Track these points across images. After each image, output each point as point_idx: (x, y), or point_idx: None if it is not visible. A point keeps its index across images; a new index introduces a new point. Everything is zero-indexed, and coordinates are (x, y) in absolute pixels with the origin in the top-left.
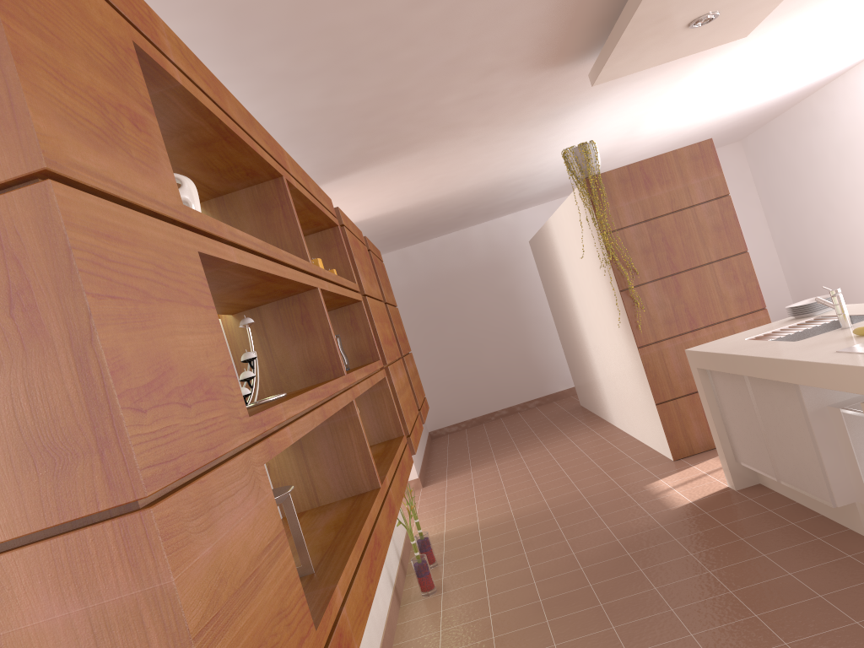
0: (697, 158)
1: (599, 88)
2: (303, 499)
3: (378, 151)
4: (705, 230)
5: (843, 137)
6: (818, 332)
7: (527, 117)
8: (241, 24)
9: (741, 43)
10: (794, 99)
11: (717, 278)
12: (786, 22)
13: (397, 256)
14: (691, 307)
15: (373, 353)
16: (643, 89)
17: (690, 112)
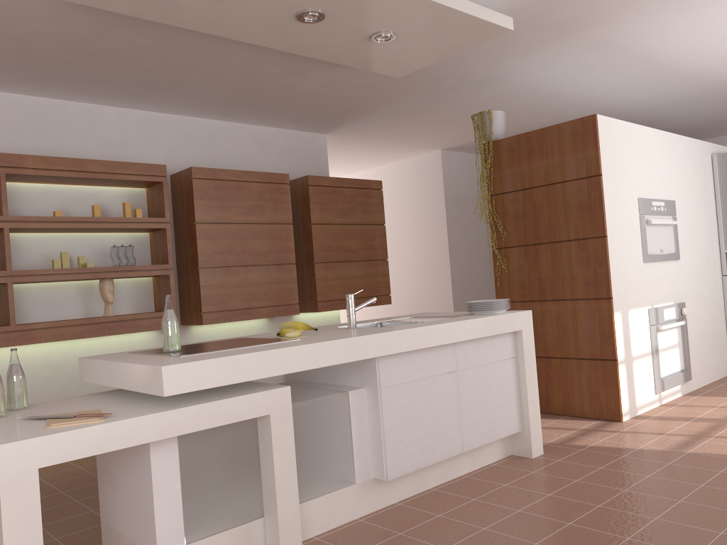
0: (577, 133)
1: (483, 64)
2: (1, 320)
3: (330, 113)
4: (570, 208)
5: None
6: None
7: (448, 86)
8: (52, 83)
9: (616, 14)
10: None
11: (571, 256)
12: None
13: None
14: (544, 278)
15: (167, 259)
16: (568, 56)
17: None
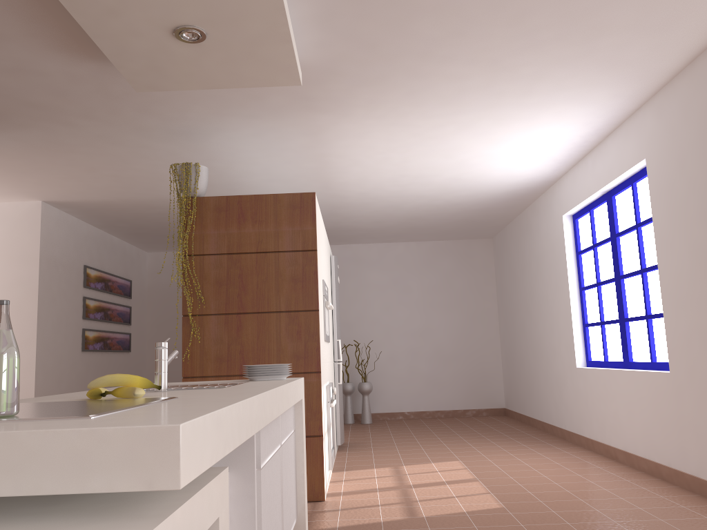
0: (295, 207)
1: (206, 113)
2: None
3: None
4: (283, 279)
5: (540, 250)
6: None
7: (144, 125)
8: None
9: (354, 108)
10: (511, 205)
11: (281, 328)
12: (390, 96)
13: (168, 256)
14: (247, 351)
15: None
16: (278, 134)
17: (383, 184)
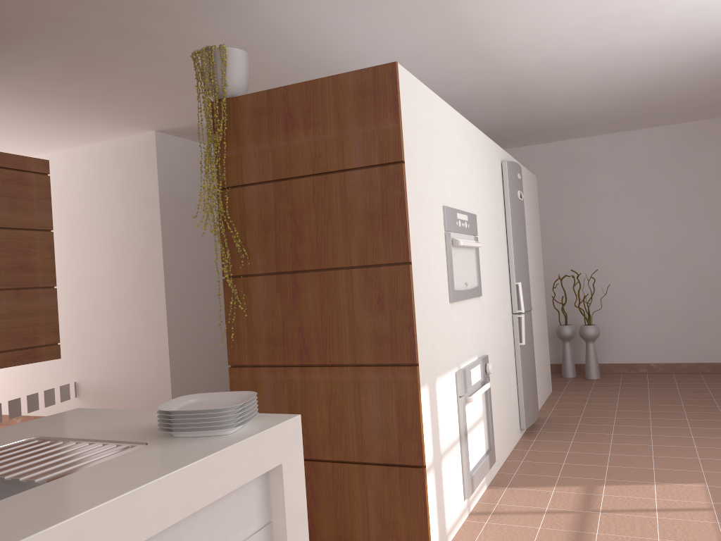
0: (366, 92)
1: None
2: None
3: None
4: (353, 214)
5: None
6: (2, 494)
7: (153, 1)
8: None
9: None
10: None
11: (354, 294)
12: None
13: None
14: (308, 329)
15: None
16: None
17: (573, 39)
